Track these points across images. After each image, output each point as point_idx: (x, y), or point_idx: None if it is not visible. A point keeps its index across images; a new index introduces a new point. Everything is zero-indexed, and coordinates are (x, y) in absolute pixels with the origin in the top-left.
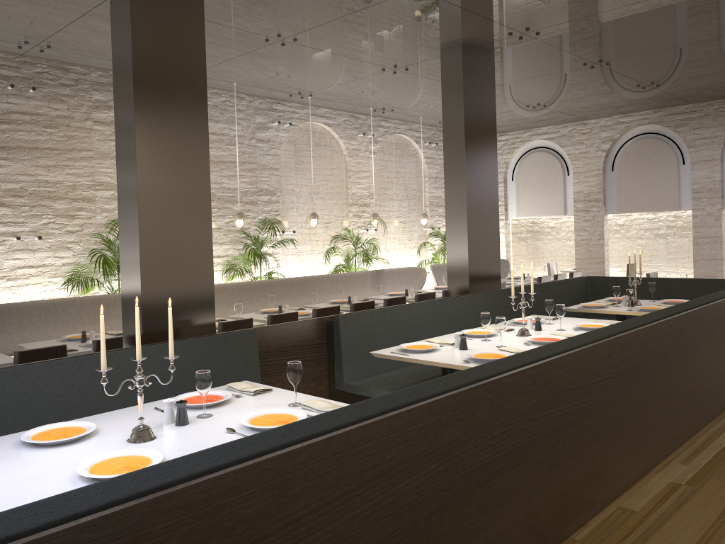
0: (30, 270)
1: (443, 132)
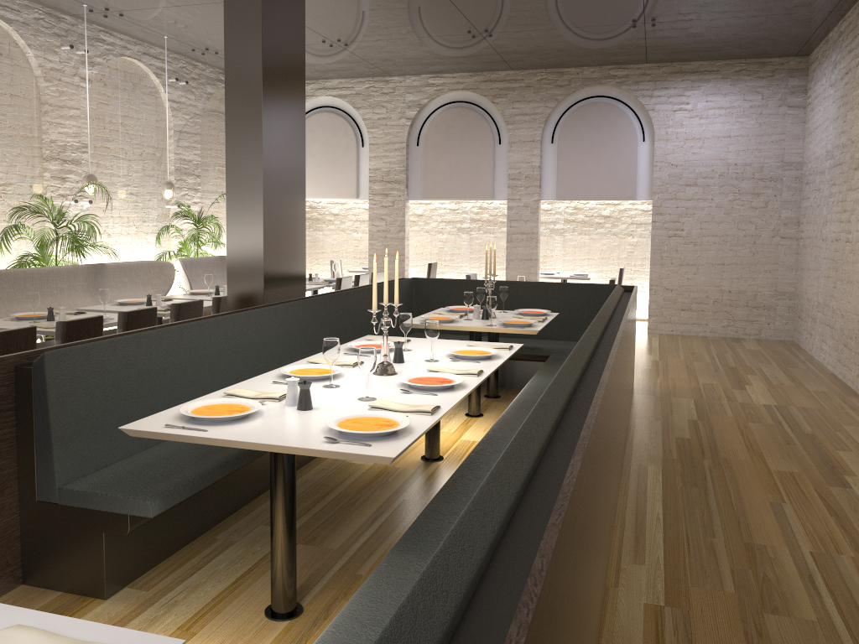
0: None
1: (225, 41)
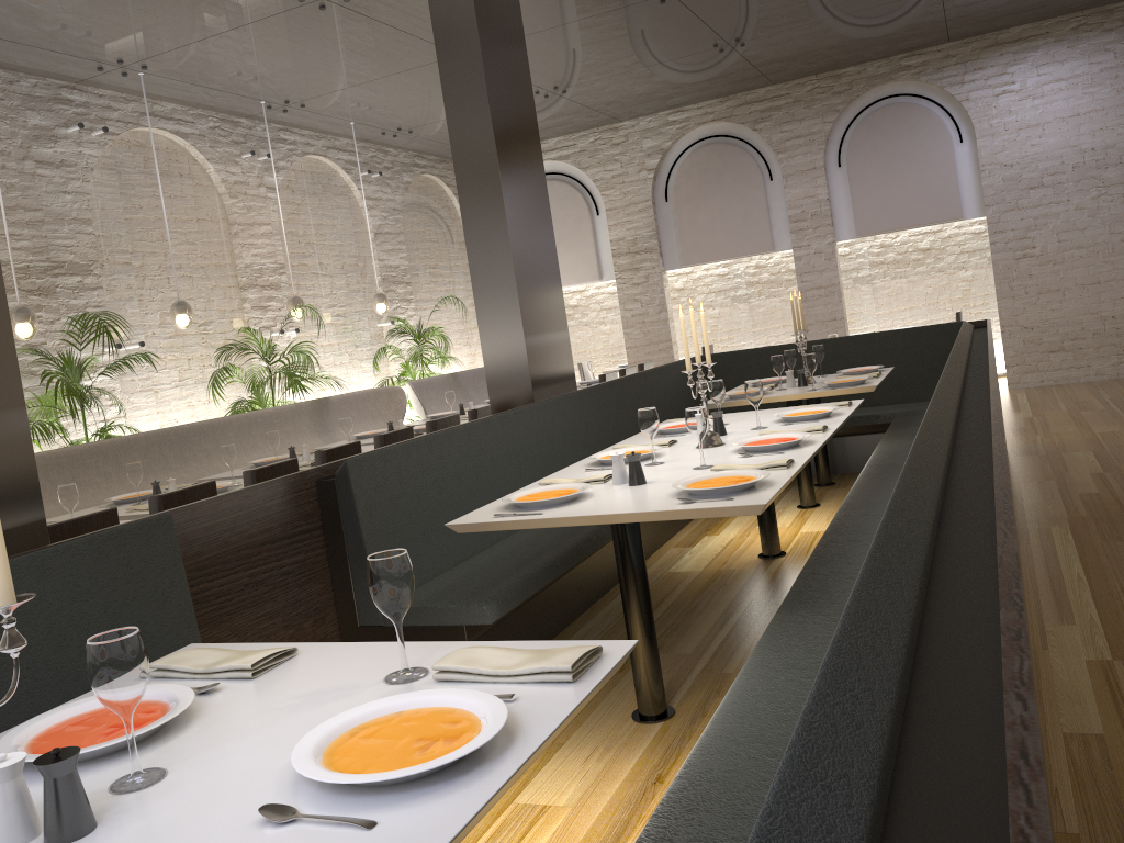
0: None
1: (446, 104)
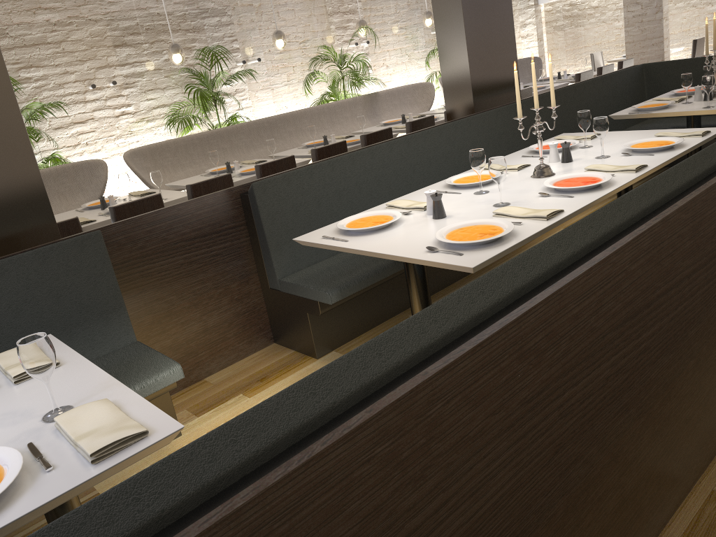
0: None
1: None
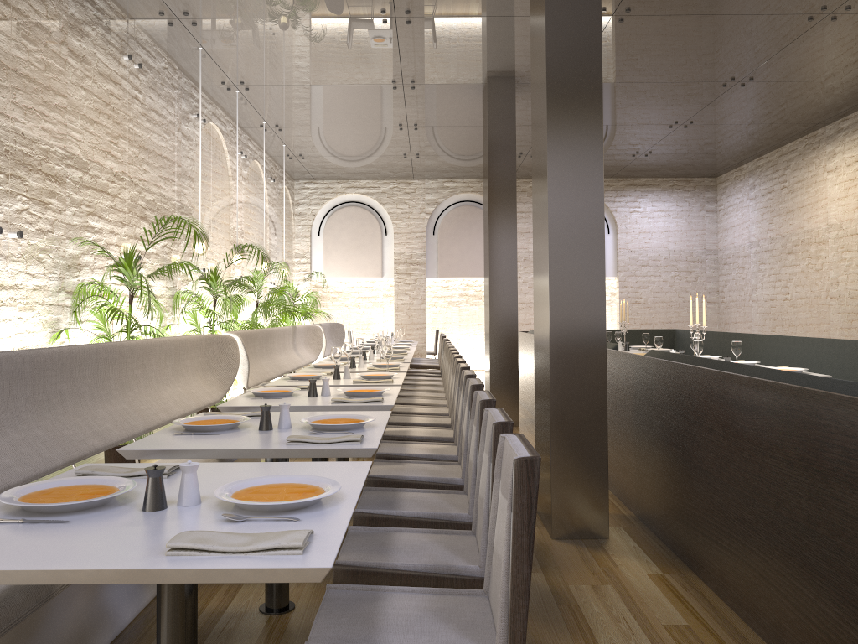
0: (7, 294)
1: (489, 165)
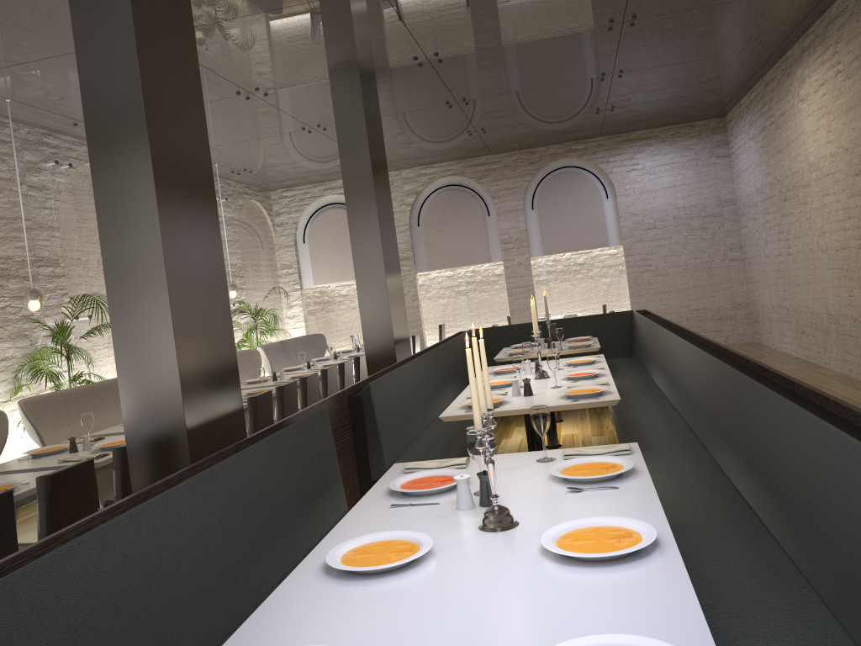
0: None
1: (342, 168)
